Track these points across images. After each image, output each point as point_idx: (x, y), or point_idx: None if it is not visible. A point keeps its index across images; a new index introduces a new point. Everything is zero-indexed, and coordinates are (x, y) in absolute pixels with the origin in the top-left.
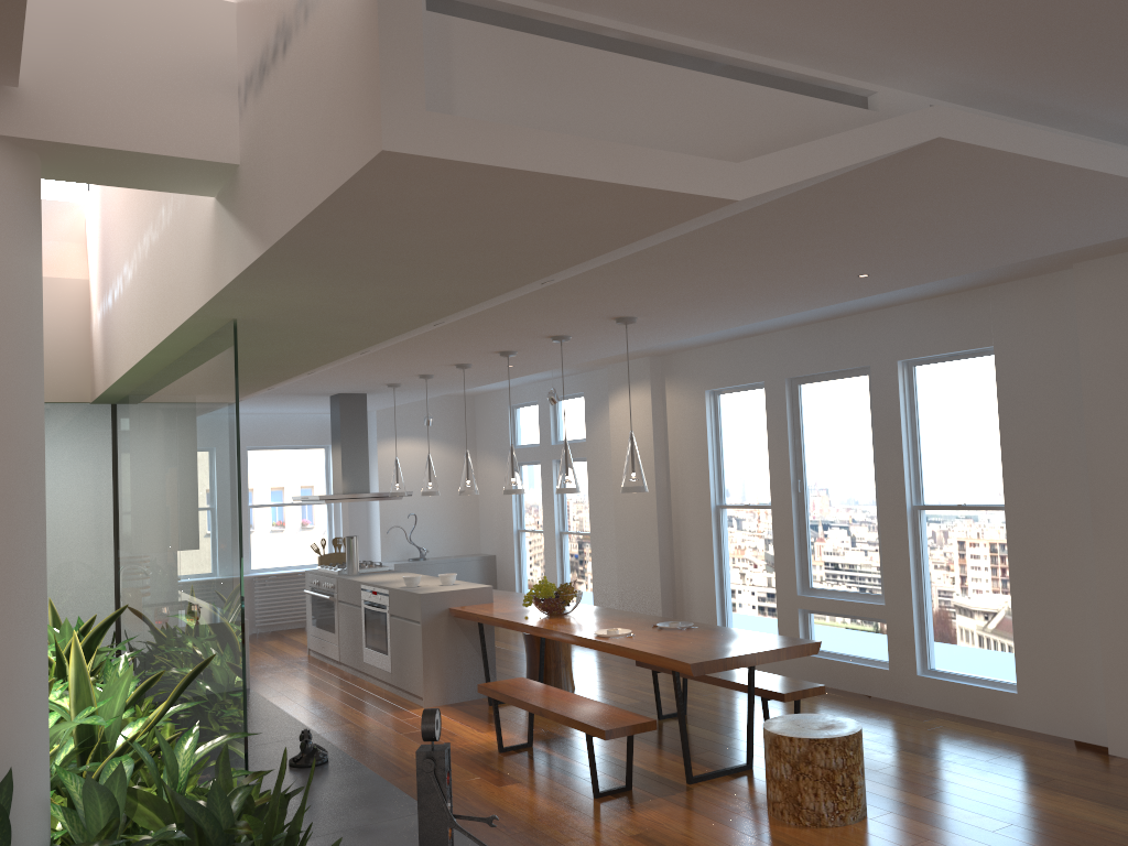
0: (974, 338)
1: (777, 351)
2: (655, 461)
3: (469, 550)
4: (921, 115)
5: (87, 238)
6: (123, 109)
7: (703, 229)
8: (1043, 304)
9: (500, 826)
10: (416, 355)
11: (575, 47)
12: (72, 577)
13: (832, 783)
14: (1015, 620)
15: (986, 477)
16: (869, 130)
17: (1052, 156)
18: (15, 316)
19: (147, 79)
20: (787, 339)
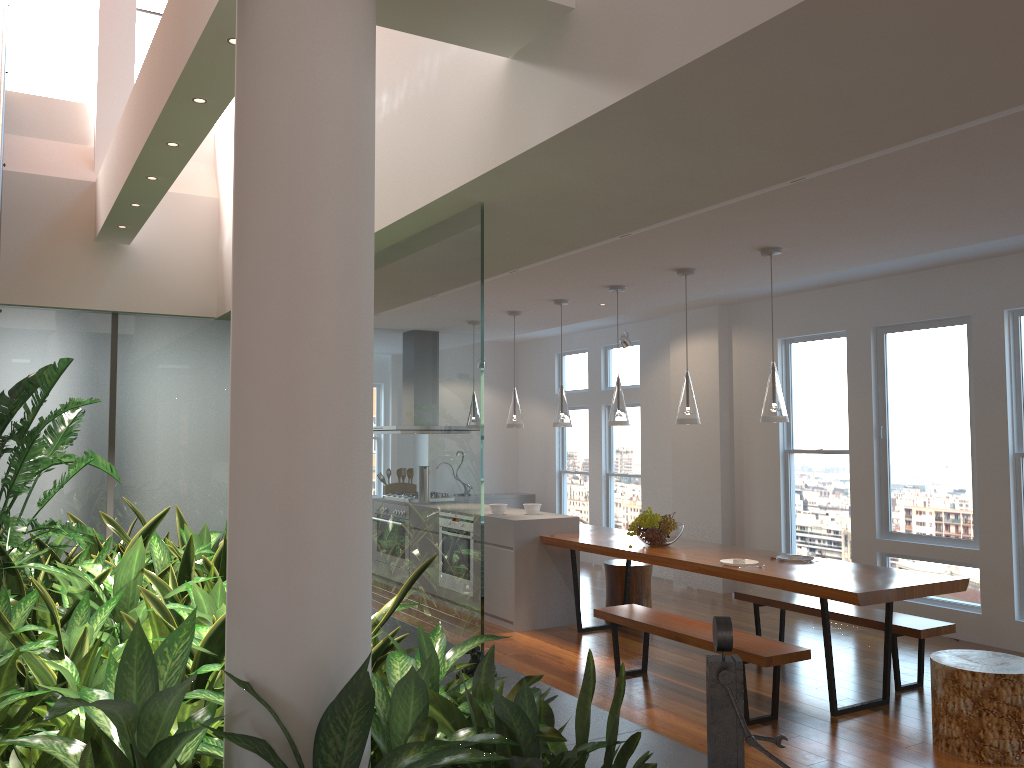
0: None
1: (862, 301)
2: (720, 406)
3: (508, 488)
4: None
5: (218, 158)
6: None
7: (975, 128)
8: None
9: None
10: (529, 286)
11: None
12: (191, 487)
13: (1017, 721)
14: None
15: None
16: None
17: None
18: (362, 150)
19: None
20: (874, 289)
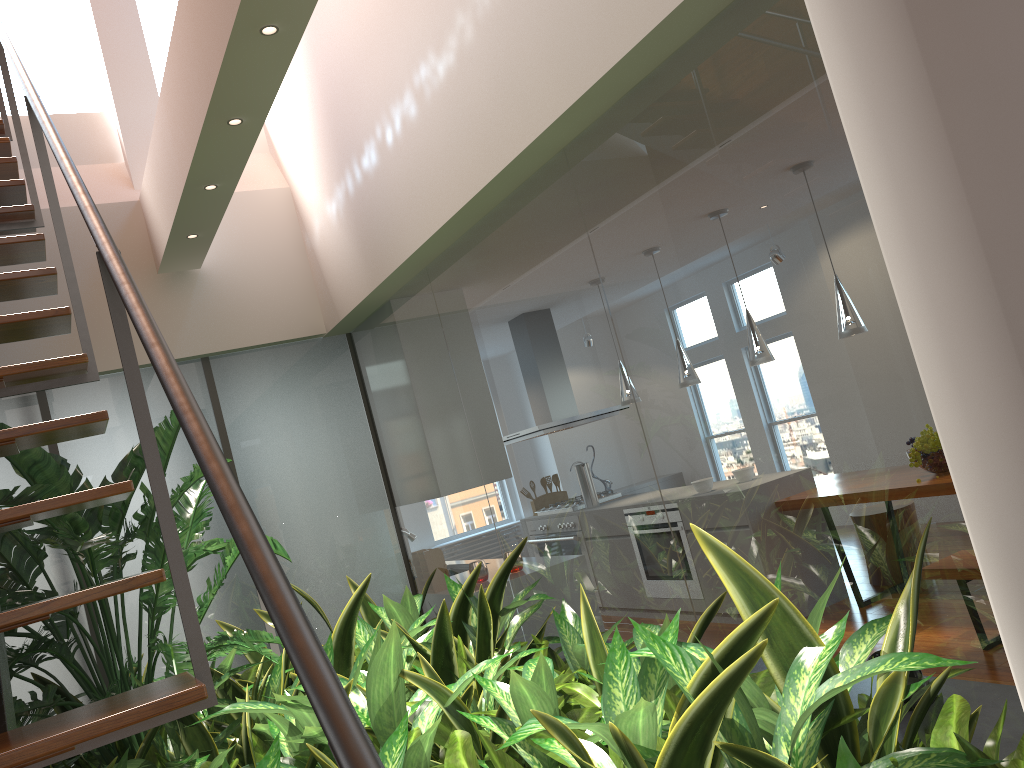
0: None
1: None
2: None
3: None
4: None
5: (275, 140)
6: None
7: None
8: None
9: None
10: None
11: None
12: (352, 551)
13: None
14: None
15: None
16: None
17: None
18: None
19: None
20: None
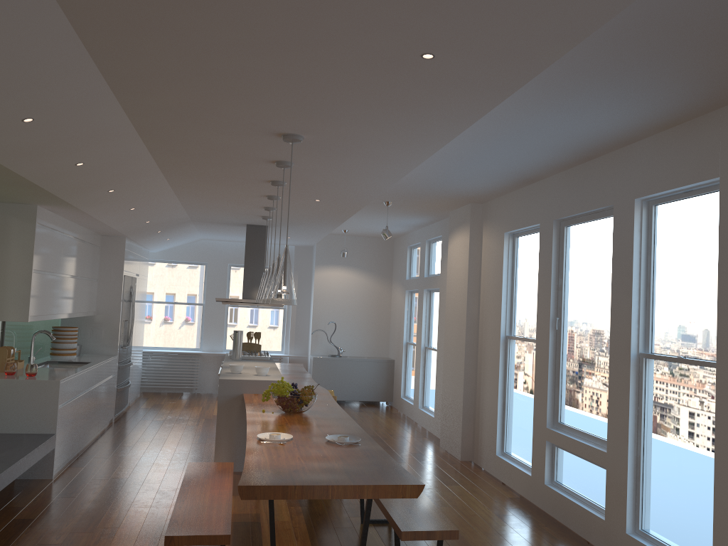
0: (702, 170)
1: (550, 195)
2: (468, 293)
3: (380, 354)
4: None
5: None
6: None
7: None
8: None
9: None
10: (209, 182)
11: None
12: None
13: None
14: (716, 499)
15: (709, 329)
16: None
17: None
18: None
19: None
20: (557, 183)
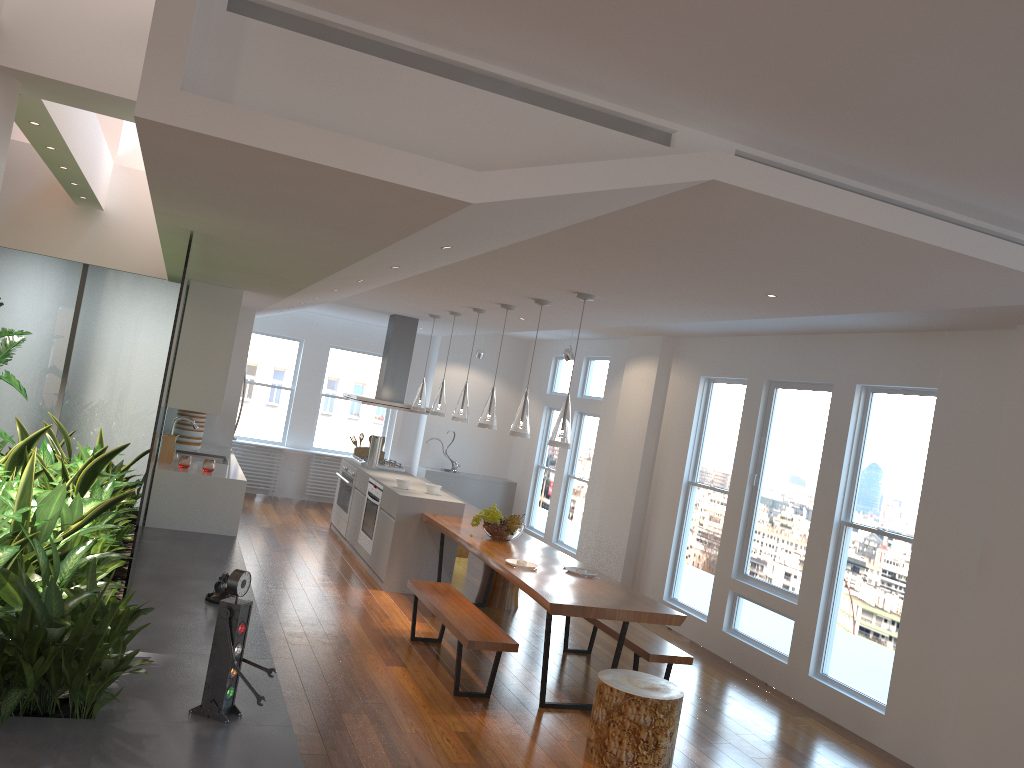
0: (923, 377)
1: (763, 354)
2: (648, 430)
3: (497, 473)
4: (697, 157)
5: None
6: (79, 52)
7: (578, 226)
8: (988, 358)
9: (360, 694)
10: (431, 292)
11: (362, 56)
12: (126, 415)
13: (636, 737)
14: (897, 647)
15: (908, 509)
16: (633, 163)
17: (848, 215)
18: None
19: (103, 32)
20: (773, 344)
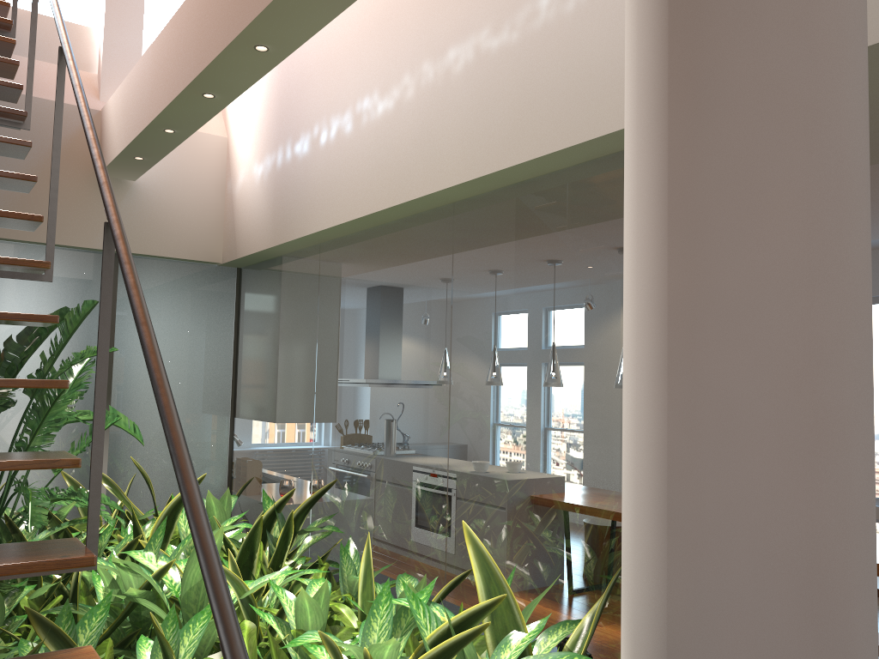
0: None
1: None
2: None
3: None
4: None
5: None
6: None
7: None
8: None
9: None
10: None
11: None
12: (189, 443)
13: None
14: None
15: None
16: None
17: None
18: None
19: None
20: None
